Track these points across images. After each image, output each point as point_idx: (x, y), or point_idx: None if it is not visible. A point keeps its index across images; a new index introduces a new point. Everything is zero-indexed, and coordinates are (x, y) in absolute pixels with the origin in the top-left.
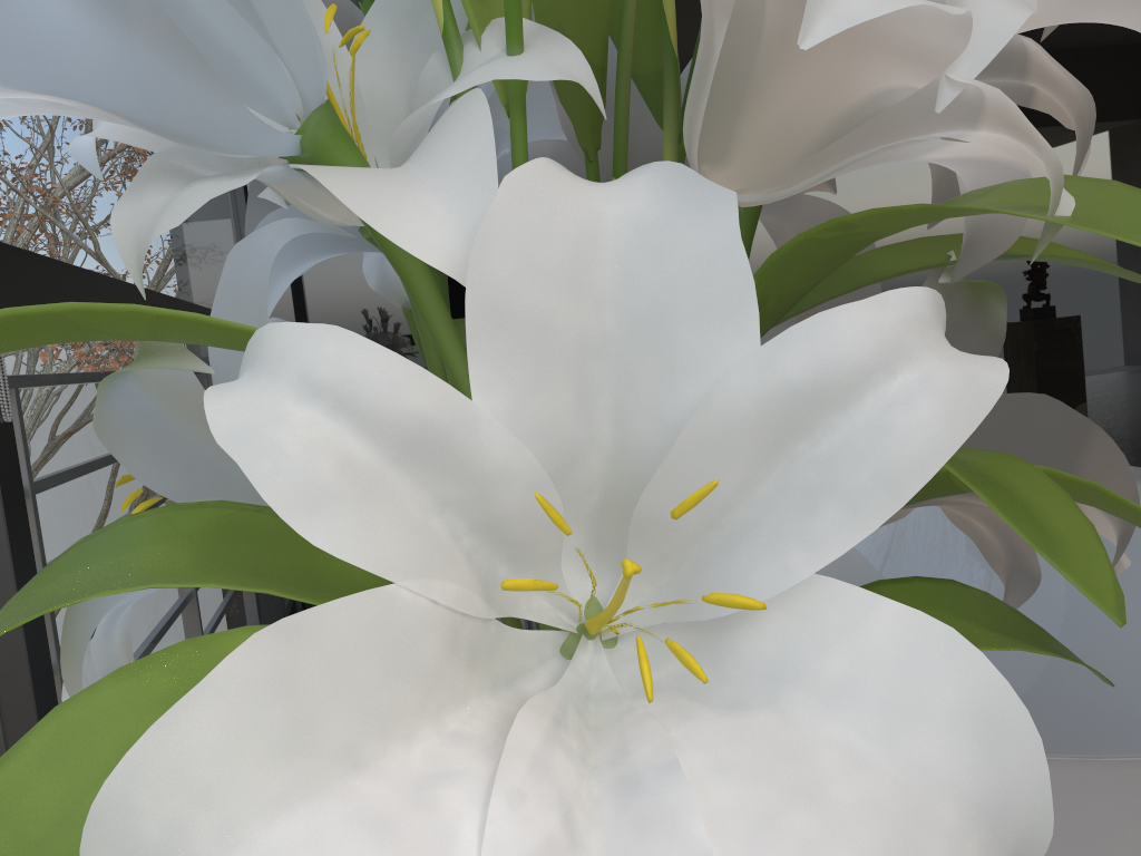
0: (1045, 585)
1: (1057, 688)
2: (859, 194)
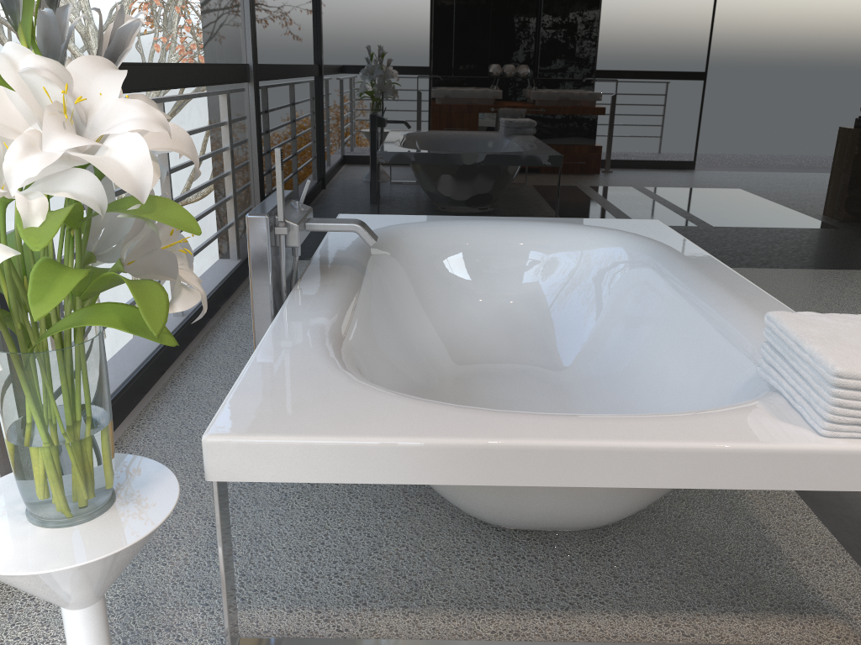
0: (640, 324)
1: (618, 384)
2: (694, 21)
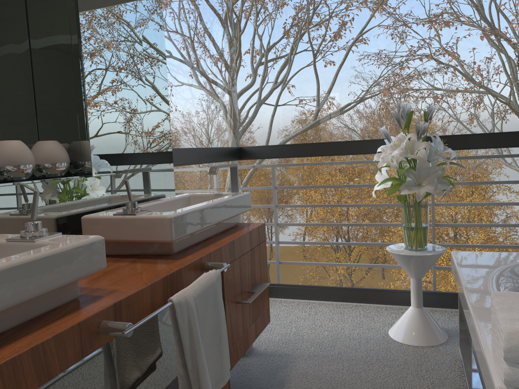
0: None
1: None
2: None
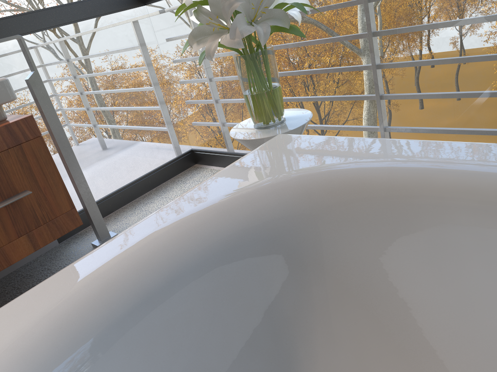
0: None
1: None
2: None
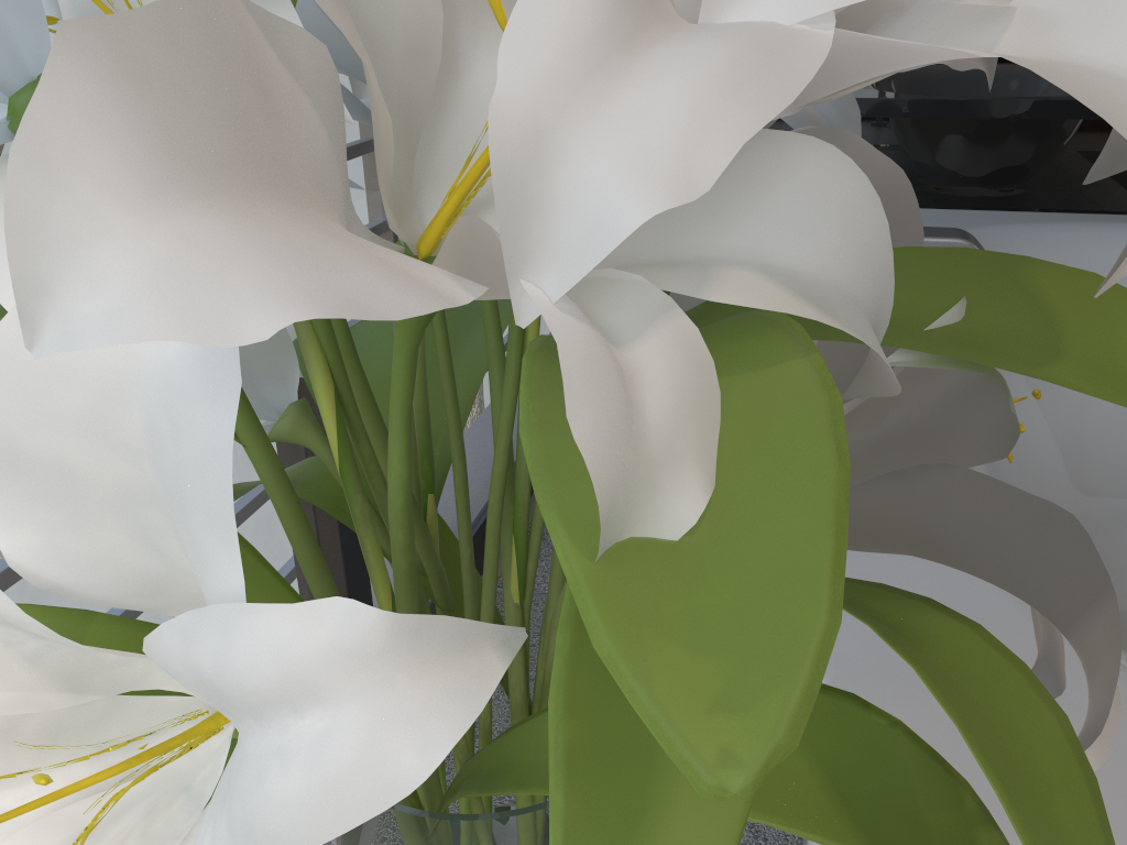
0: None
1: None
2: None
